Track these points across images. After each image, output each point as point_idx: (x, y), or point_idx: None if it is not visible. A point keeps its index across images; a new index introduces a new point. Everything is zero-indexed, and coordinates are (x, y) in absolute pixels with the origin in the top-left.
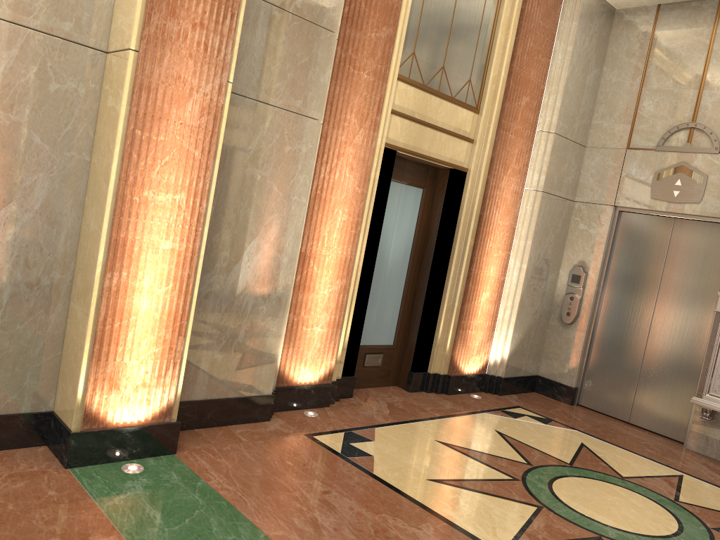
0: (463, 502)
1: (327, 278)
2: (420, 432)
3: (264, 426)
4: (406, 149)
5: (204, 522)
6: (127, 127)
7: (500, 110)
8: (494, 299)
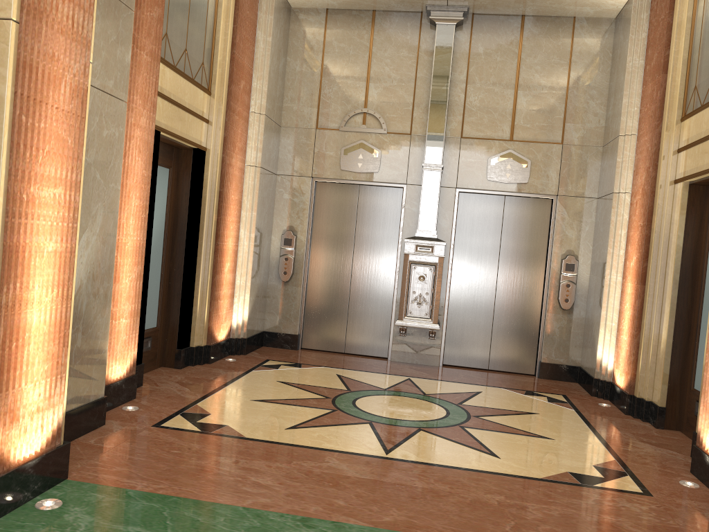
0: (327, 435)
1: (128, 266)
2: (233, 397)
3: (108, 430)
4: (167, 130)
5: (183, 517)
6: (14, 112)
7: (228, 93)
8: (232, 269)
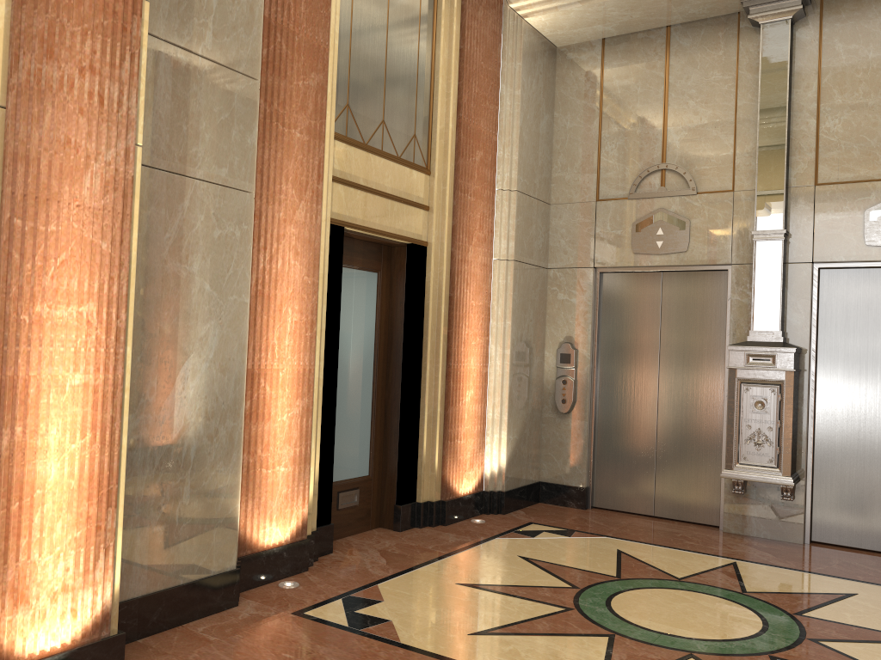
0: (524, 651)
1: (284, 399)
2: (434, 578)
3: (234, 614)
4: (355, 224)
5: None
6: (1, 216)
7: (455, 169)
8: (480, 397)
